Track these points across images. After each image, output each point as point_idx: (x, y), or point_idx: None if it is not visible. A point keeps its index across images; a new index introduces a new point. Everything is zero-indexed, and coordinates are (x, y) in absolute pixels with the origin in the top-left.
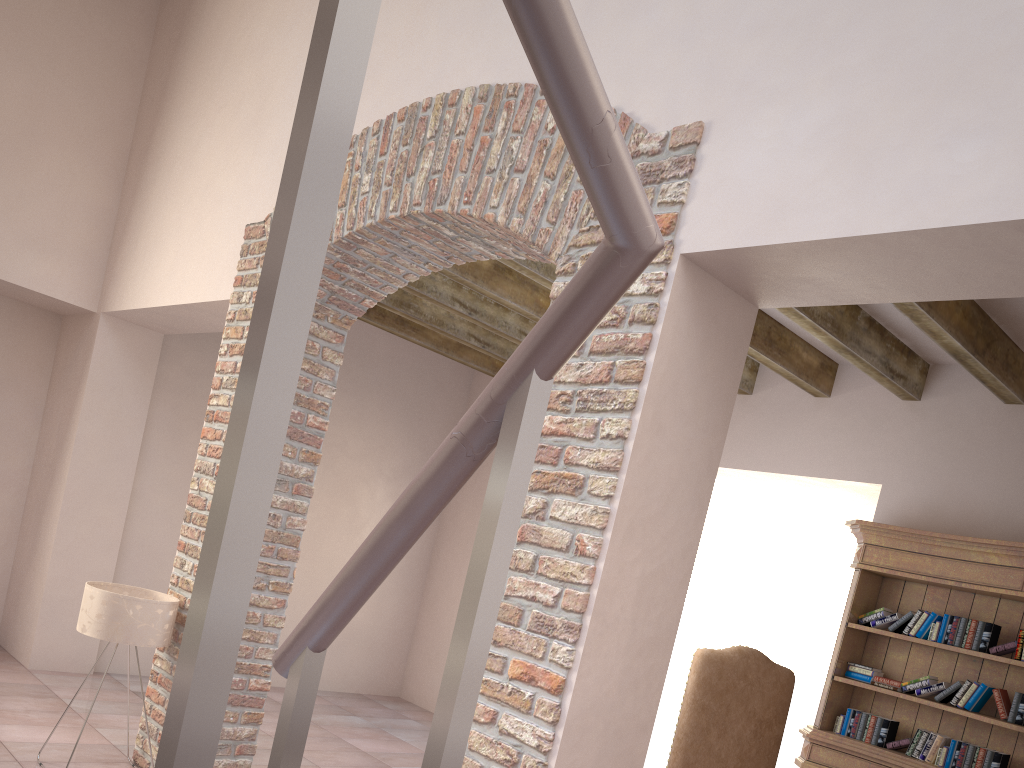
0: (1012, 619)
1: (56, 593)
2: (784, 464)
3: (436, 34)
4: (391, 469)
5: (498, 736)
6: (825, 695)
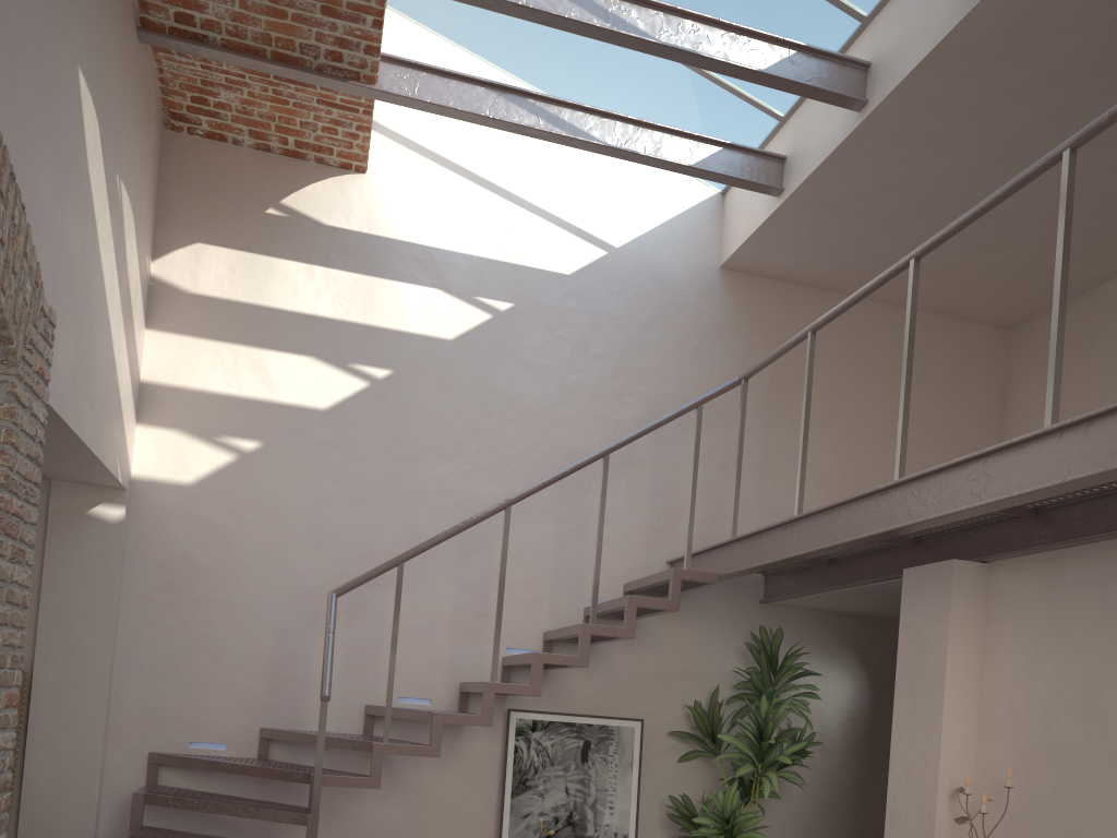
0: None
1: None
2: None
3: None
4: None
5: None
6: None
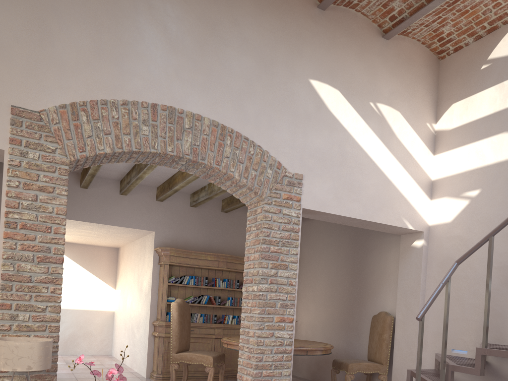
0: (206, 274)
1: None
2: (111, 221)
3: (176, 79)
4: None
5: (275, 339)
6: (165, 309)
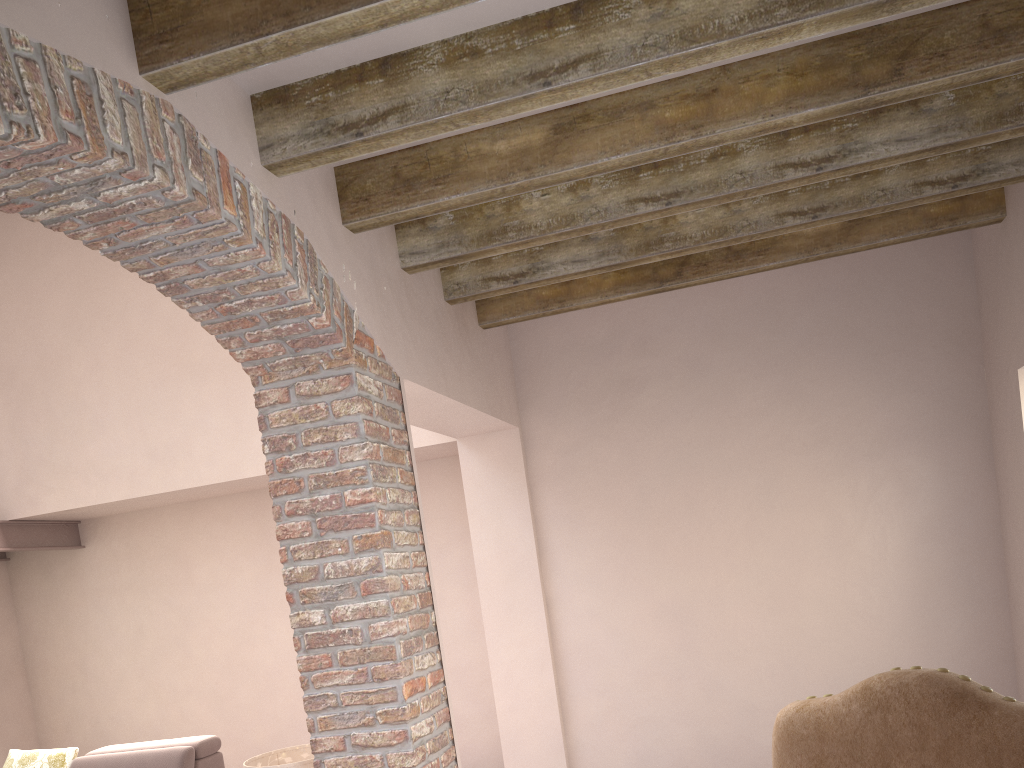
0: None
1: (509, 725)
2: None
3: None
4: (874, 442)
5: None
6: None
